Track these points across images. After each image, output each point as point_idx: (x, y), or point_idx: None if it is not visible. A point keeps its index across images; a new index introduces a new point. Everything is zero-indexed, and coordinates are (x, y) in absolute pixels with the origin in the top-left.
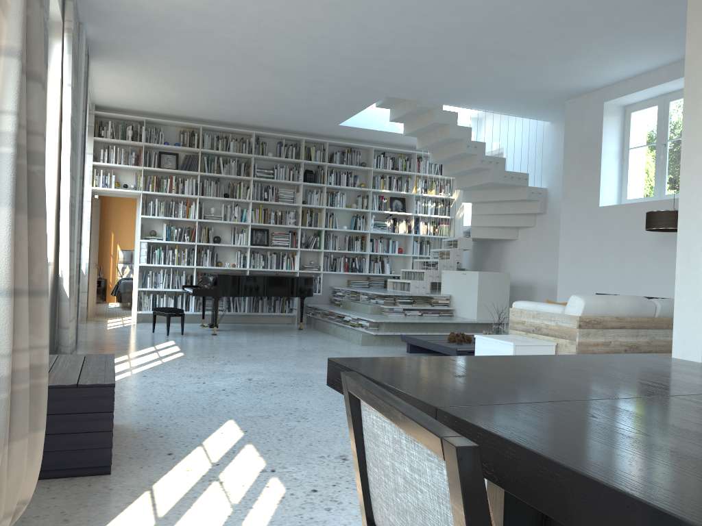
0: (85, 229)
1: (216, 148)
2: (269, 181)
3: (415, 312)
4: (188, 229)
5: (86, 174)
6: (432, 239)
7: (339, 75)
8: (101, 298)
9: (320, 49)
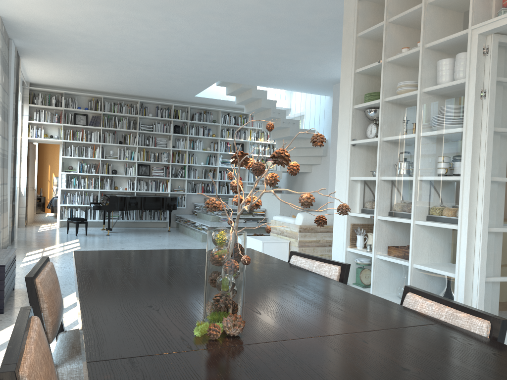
0: (23, 165)
1: (113, 111)
2: (150, 133)
3: (241, 220)
4: (95, 164)
5: (23, 129)
6: None
7: (183, 69)
8: (41, 209)
9: (166, 55)
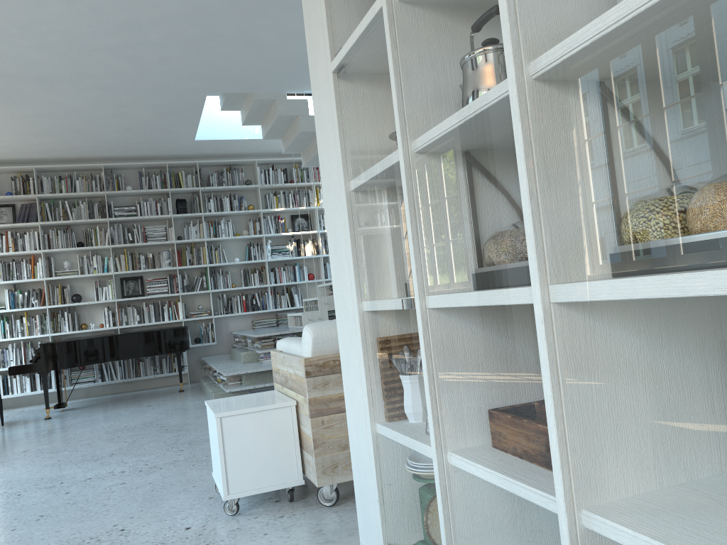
0: None
1: (60, 191)
2: (132, 220)
3: None
4: (38, 291)
5: None
6: None
7: (119, 74)
8: None
9: (53, 41)
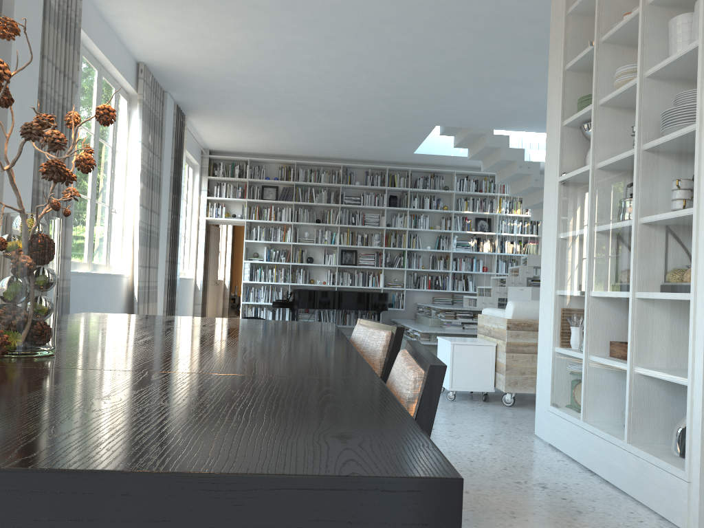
0: (200, 252)
1: (310, 180)
2: (356, 207)
3: (473, 326)
4: (285, 251)
5: (201, 207)
6: (520, 257)
7: (381, 112)
8: (235, 312)
9: (351, 93)
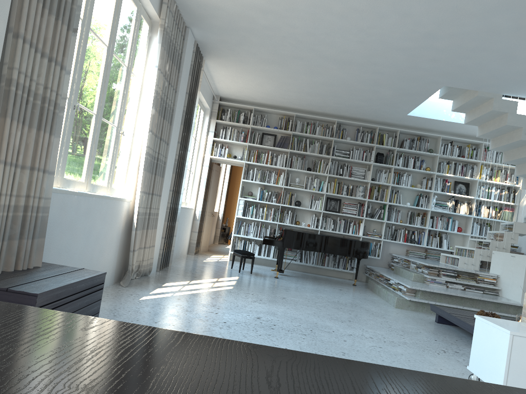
0: (202, 186)
1: (305, 132)
2: (345, 160)
3: (457, 286)
4: (277, 193)
5: (207, 146)
6: (493, 222)
7: (394, 65)
8: (224, 240)
9: (371, 40)
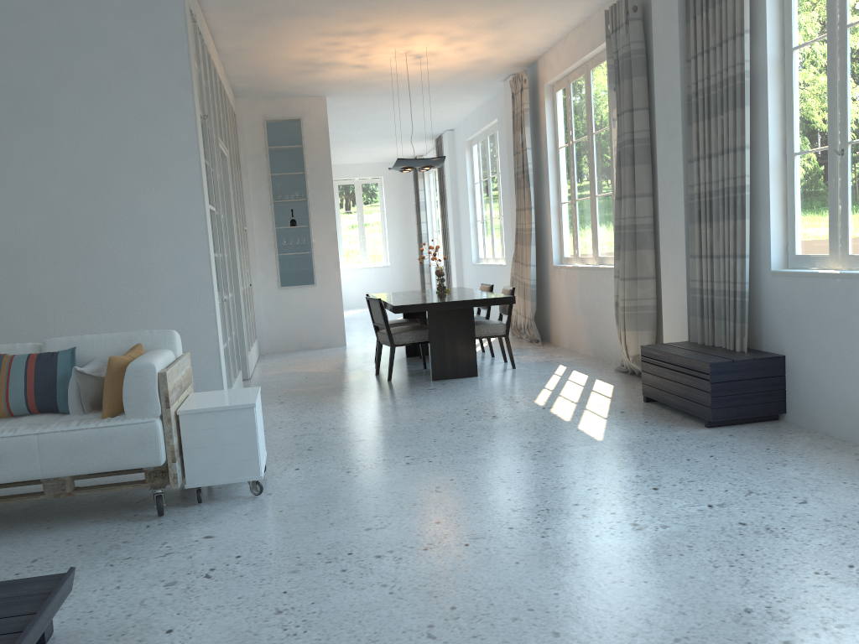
0: None
1: None
2: None
3: None
4: None
5: None
6: None
7: None
8: None
9: None
